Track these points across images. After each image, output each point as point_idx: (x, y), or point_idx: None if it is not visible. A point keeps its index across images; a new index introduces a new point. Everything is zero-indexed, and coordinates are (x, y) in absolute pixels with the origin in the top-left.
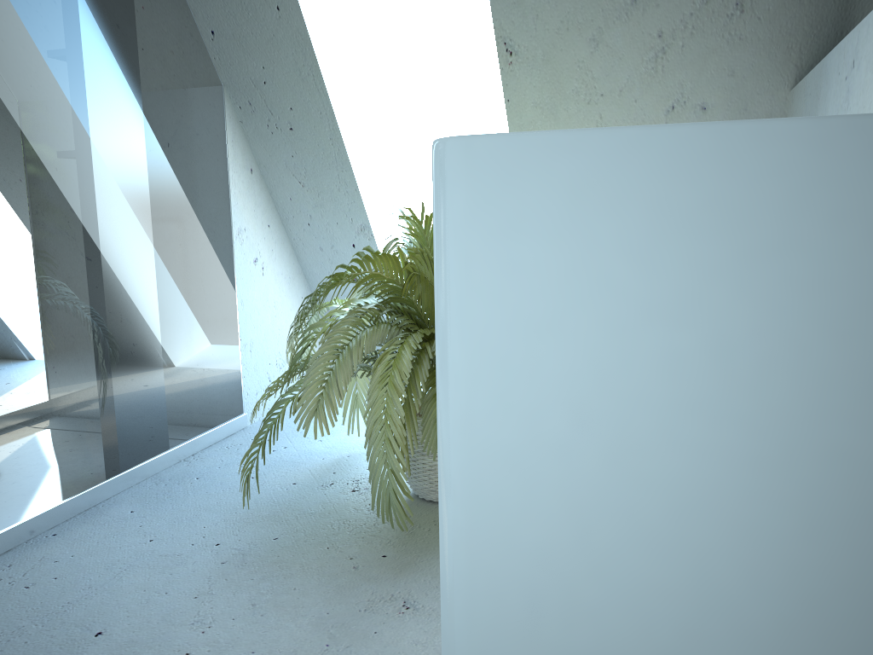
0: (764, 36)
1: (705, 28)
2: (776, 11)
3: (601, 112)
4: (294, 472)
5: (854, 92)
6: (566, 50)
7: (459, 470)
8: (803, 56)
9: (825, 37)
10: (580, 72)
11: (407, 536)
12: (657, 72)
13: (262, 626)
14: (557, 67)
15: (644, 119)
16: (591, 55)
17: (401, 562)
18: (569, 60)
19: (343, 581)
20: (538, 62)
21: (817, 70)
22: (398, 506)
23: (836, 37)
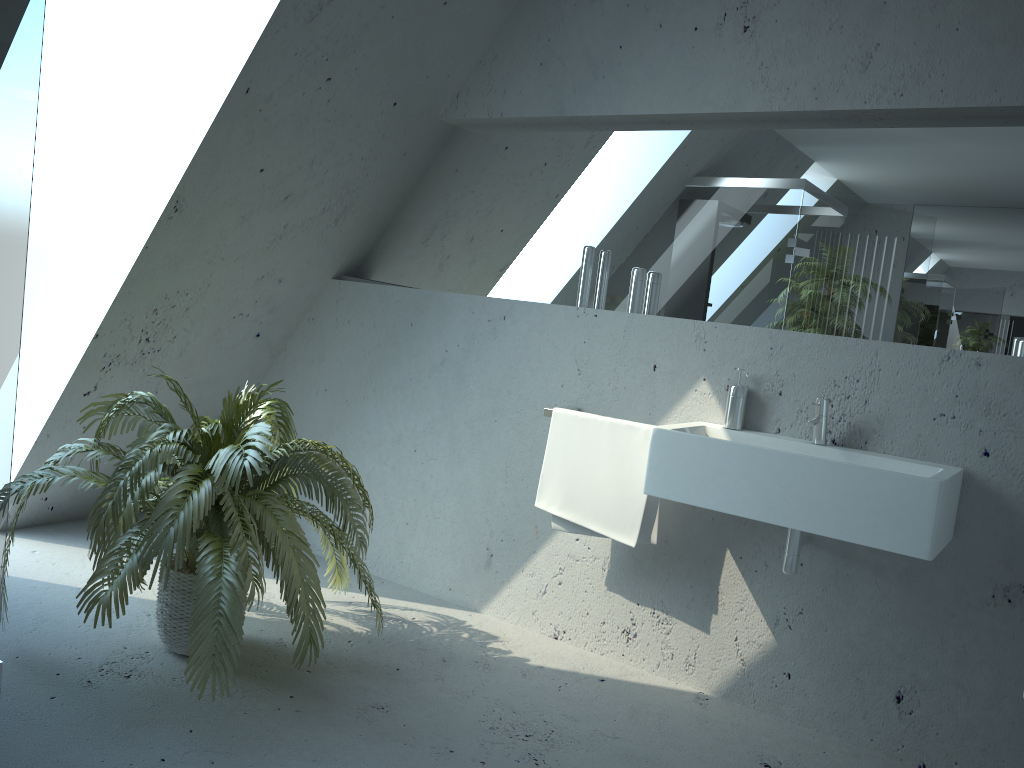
0: (337, 242)
1: (312, 229)
2: (351, 229)
3: (214, 271)
4: (13, 691)
5: (508, 334)
6: (220, 220)
7: (939, 513)
8: (348, 259)
9: (363, 251)
10: (218, 238)
11: (265, 680)
12: (268, 251)
13: (354, 762)
14: (204, 230)
15: (240, 282)
16: (234, 228)
17: (310, 693)
18: (217, 227)
19: (316, 719)
20: (193, 223)
21: (416, 292)
22: (317, 644)
23: (368, 252)
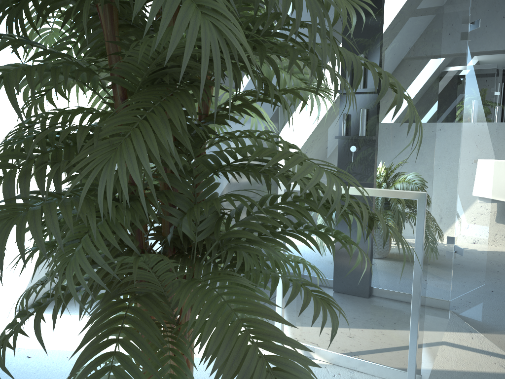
0: None
1: None
2: None
3: None
4: None
5: None
6: None
7: None
8: None
9: None
10: None
11: None
12: None
13: None
14: None
15: None
16: None
17: None
18: None
19: None
20: None
21: None
22: None
23: None
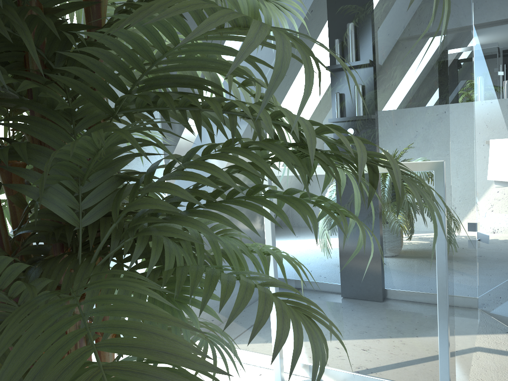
0: None
1: None
2: None
3: None
4: None
5: None
6: None
7: None
8: None
9: None
10: None
11: None
12: None
13: None
14: None
15: None
16: None
17: None
18: None
19: None
20: None
21: None
22: None
23: None
